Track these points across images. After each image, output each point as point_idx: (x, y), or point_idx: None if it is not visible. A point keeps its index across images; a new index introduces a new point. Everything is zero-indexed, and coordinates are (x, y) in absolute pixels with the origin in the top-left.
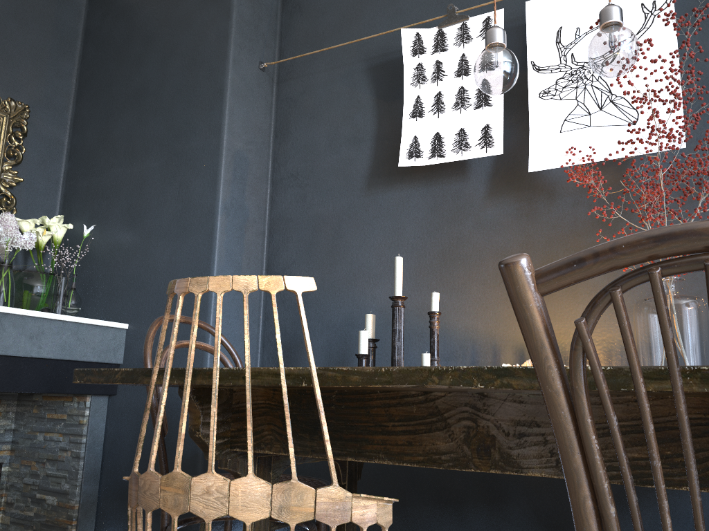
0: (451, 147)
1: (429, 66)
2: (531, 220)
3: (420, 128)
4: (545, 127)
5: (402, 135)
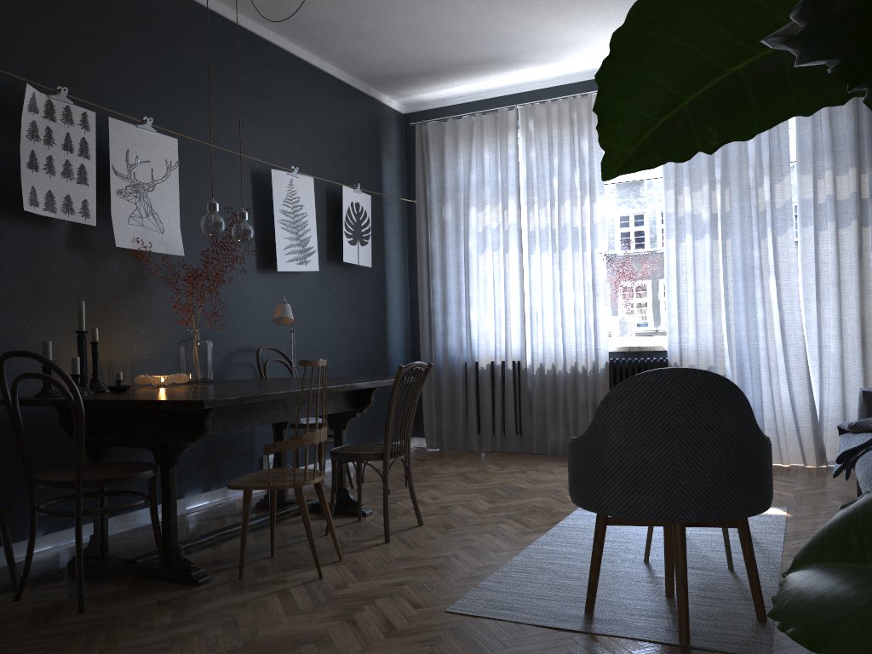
0: (61, 207)
1: (42, 127)
2: (94, 273)
3: (36, 181)
4: (120, 216)
5: (22, 181)
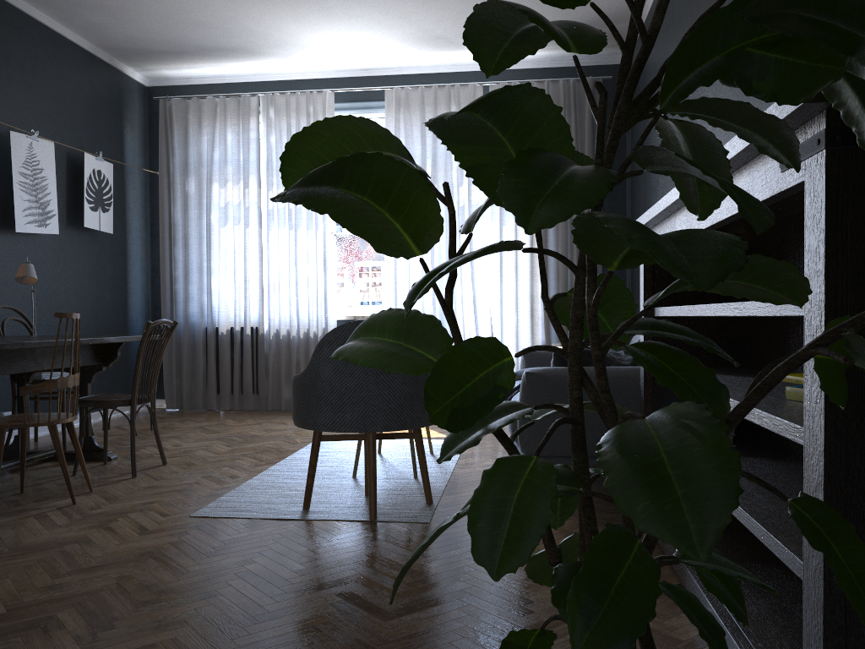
0: None
1: None
2: None
3: None
4: None
5: None
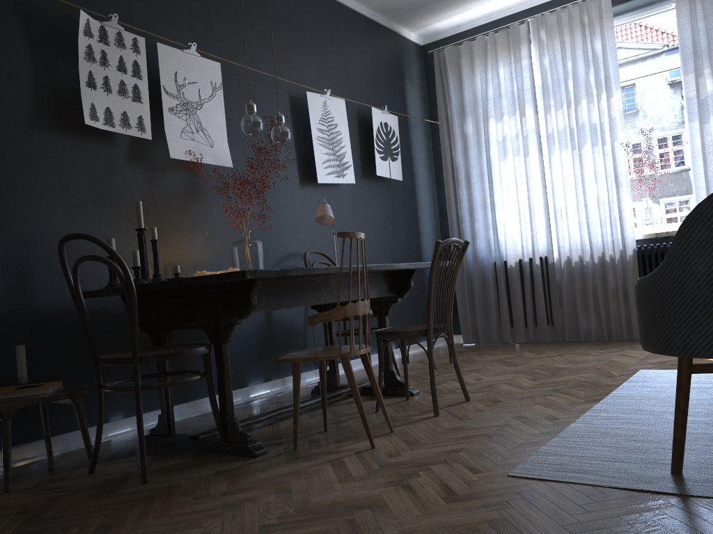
0: (118, 122)
1: (97, 50)
2: (154, 184)
3: (95, 98)
4: (172, 131)
5: (82, 98)
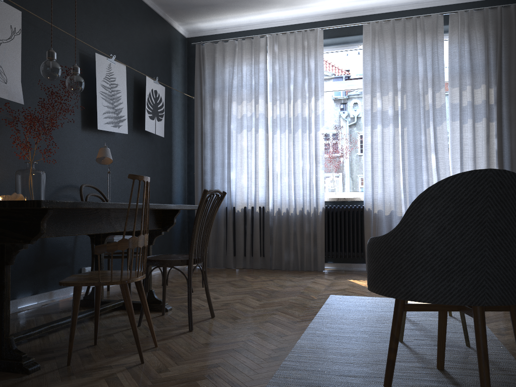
0: None
1: None
2: None
3: None
4: None
5: None
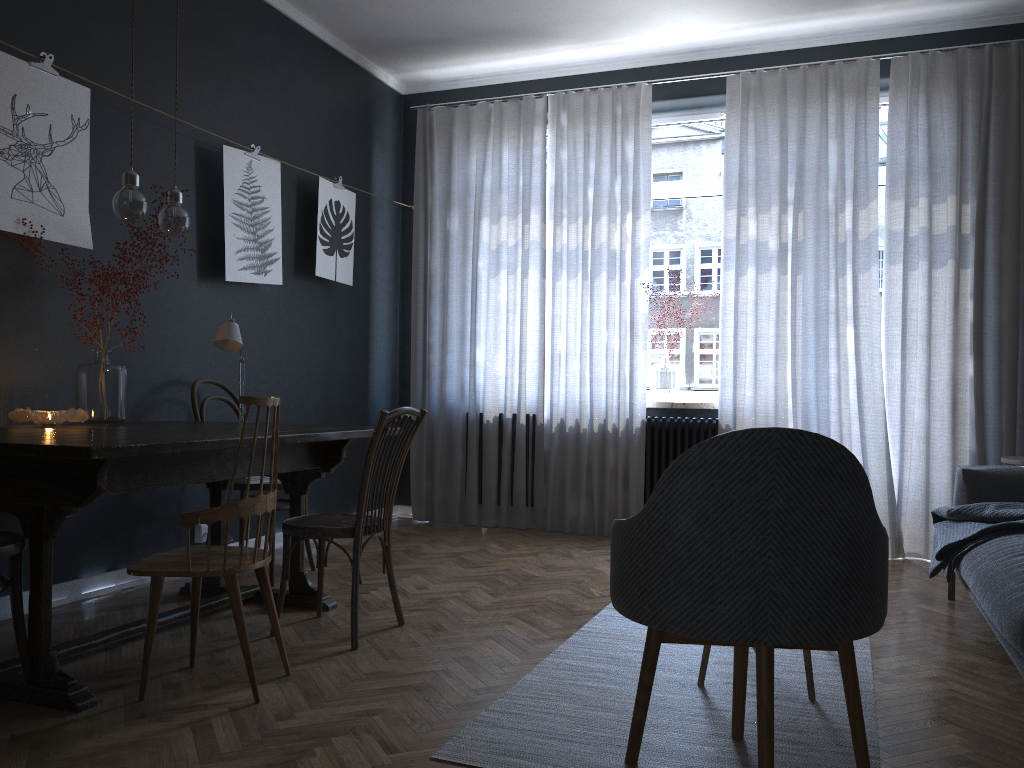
0: None
1: None
2: None
3: None
4: None
5: None
